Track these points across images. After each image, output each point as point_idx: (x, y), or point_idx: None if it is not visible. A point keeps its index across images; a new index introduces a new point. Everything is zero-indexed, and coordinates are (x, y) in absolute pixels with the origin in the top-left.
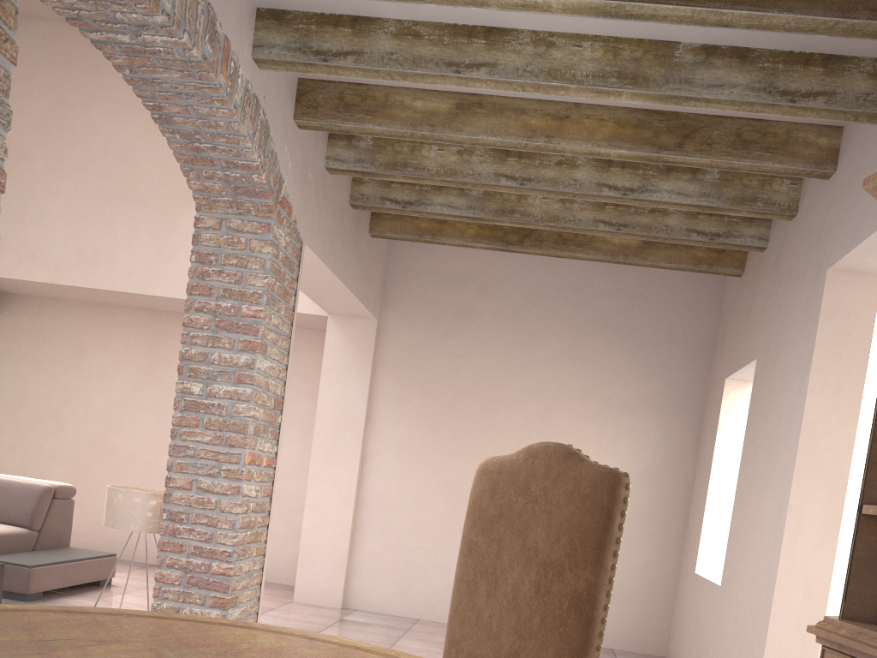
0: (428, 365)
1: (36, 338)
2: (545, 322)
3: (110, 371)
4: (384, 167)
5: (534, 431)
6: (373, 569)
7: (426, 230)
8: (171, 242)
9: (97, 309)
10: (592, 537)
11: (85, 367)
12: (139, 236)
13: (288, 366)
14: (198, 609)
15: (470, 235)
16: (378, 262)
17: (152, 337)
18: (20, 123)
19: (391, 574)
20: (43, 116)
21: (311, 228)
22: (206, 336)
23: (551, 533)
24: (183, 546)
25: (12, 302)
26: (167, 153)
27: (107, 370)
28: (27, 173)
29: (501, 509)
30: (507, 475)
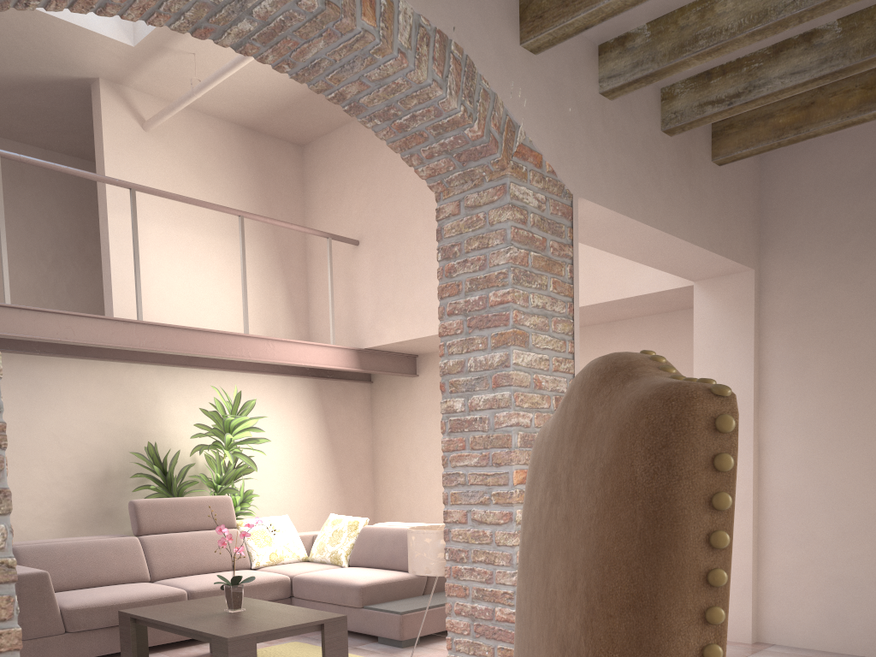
0: (833, 309)
1: None
2: None
3: None
4: (668, 57)
5: None
6: (790, 591)
7: (786, 127)
8: None
9: None
10: (618, 578)
11: None
12: None
13: (574, 353)
14: None
15: (852, 105)
16: (740, 196)
17: None
18: (402, 195)
19: (815, 596)
20: (417, 181)
21: (586, 175)
22: (460, 341)
23: (569, 570)
24: (466, 589)
25: (428, 361)
26: None
27: None
28: (411, 238)
29: (535, 521)
30: (545, 447)
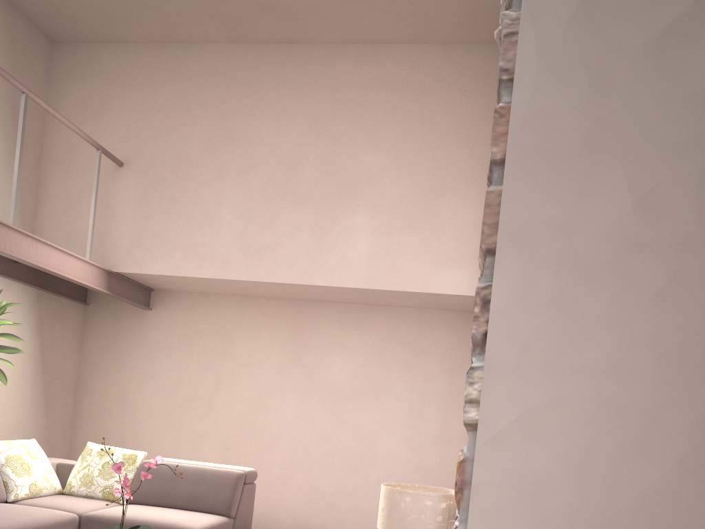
0: None
1: (188, 330)
2: None
3: (257, 356)
4: None
5: None
6: None
7: None
8: (332, 235)
9: (244, 301)
10: None
11: (233, 353)
12: (300, 230)
13: None
14: None
15: None
16: None
17: (295, 324)
18: (189, 136)
19: None
20: (210, 128)
21: None
22: None
23: None
24: None
25: (166, 298)
26: (327, 154)
27: (254, 356)
28: (196, 180)
29: None
30: None
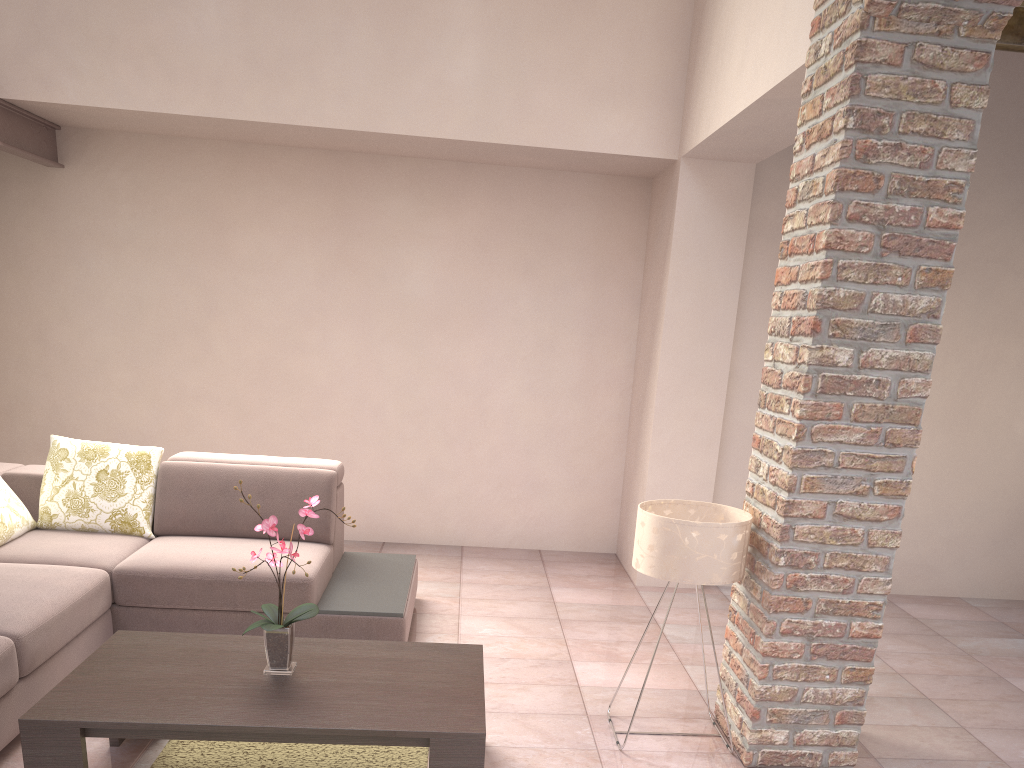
0: None
1: (142, 207)
2: (990, 157)
3: (276, 256)
4: None
5: (963, 323)
6: None
7: None
8: (412, 37)
9: (239, 152)
10: None
11: (232, 251)
12: (354, 25)
13: None
14: (826, 689)
15: None
16: None
17: (337, 196)
18: None
19: None
20: None
21: None
22: (865, 265)
23: None
24: (809, 602)
25: (89, 144)
26: None
27: (270, 255)
28: None
29: None
30: None
